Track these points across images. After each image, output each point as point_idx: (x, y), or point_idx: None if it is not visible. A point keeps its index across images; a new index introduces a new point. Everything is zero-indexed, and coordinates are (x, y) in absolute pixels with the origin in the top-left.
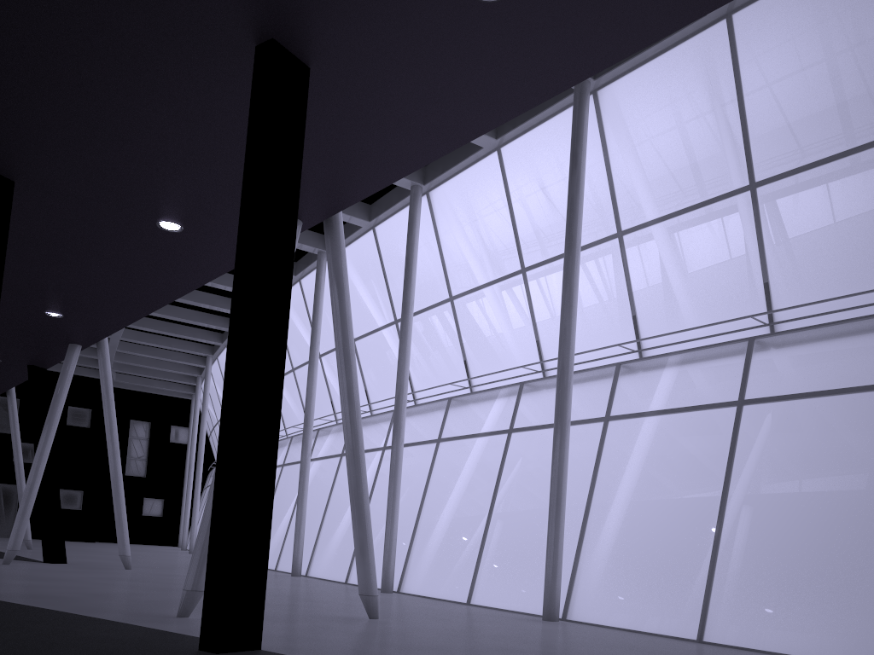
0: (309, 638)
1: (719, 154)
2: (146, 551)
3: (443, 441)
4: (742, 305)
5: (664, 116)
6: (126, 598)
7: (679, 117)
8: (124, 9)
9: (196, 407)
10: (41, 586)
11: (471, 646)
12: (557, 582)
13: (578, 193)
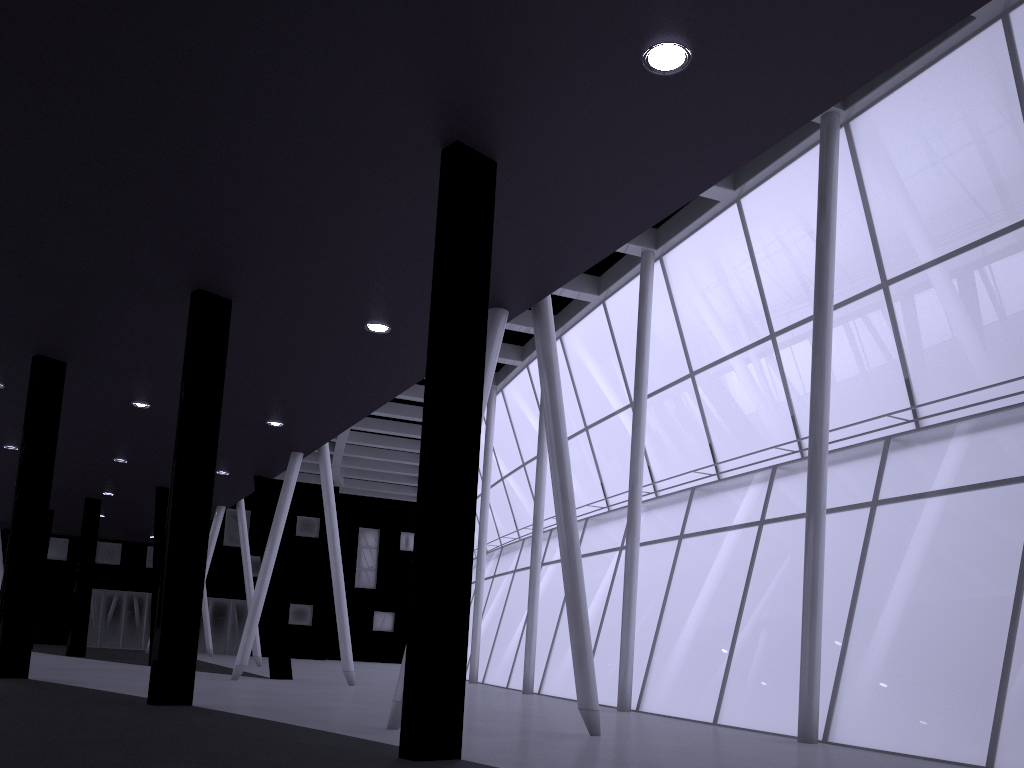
0: (515, 751)
1: None
2: (375, 668)
3: (685, 537)
4: None
5: (952, 132)
6: (342, 711)
7: (972, 131)
8: (318, 134)
9: None
10: (263, 699)
11: (693, 763)
12: (814, 697)
13: (827, 243)
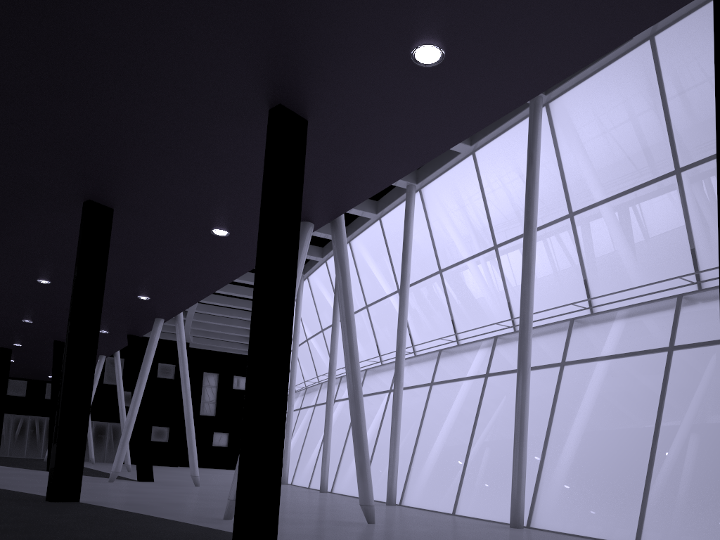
0: (315, 535)
1: (665, 141)
2: (214, 473)
3: (435, 384)
4: (689, 264)
5: (616, 113)
6: (191, 506)
7: (629, 113)
8: (179, 94)
9: None
10: (132, 497)
11: None
12: (521, 496)
13: (533, 185)
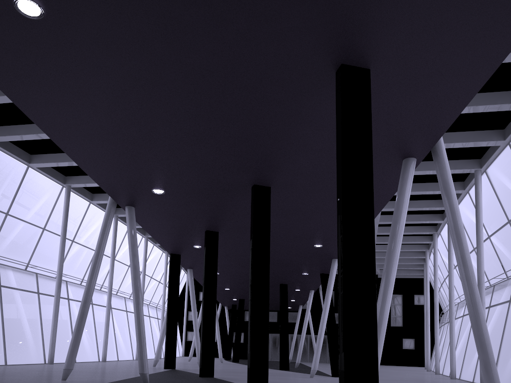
0: None
1: None
2: (400, 370)
3: None
4: None
5: None
6: None
7: None
8: (270, 87)
9: (424, 282)
10: None
11: None
12: None
13: None
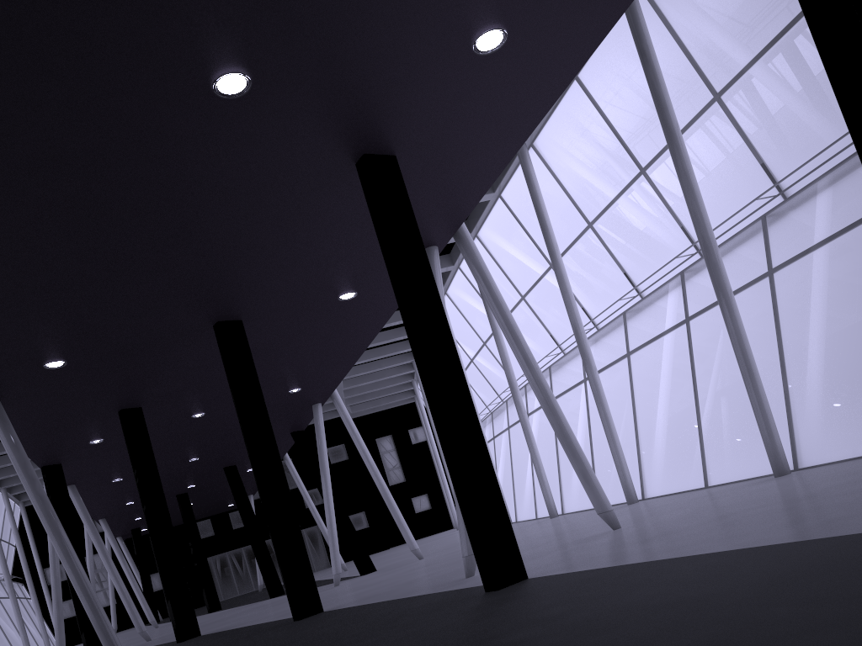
0: (563, 560)
1: None
2: (430, 541)
3: (632, 353)
4: None
5: None
6: (427, 578)
7: None
8: (269, 191)
9: (421, 407)
10: (367, 590)
11: (696, 522)
12: (775, 439)
13: (659, 86)
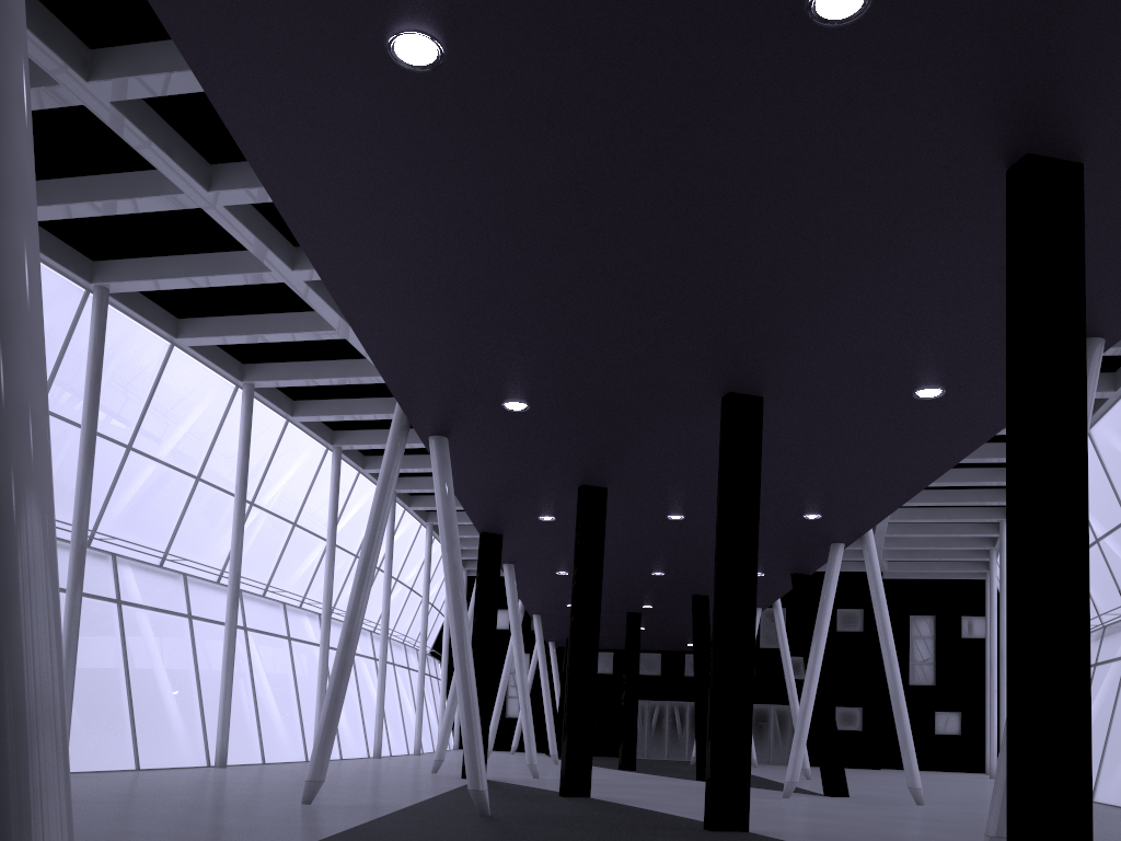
0: None
1: None
2: (942, 780)
3: None
4: None
5: None
6: None
7: None
8: (852, 199)
9: (992, 589)
10: (822, 824)
11: None
12: None
13: None
